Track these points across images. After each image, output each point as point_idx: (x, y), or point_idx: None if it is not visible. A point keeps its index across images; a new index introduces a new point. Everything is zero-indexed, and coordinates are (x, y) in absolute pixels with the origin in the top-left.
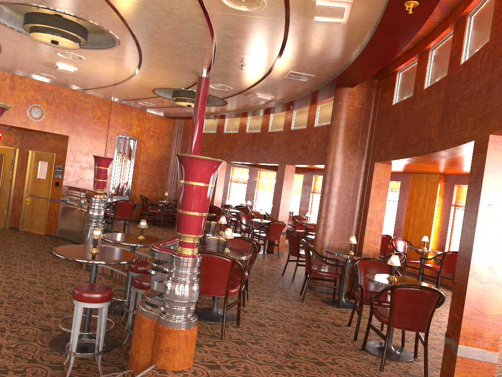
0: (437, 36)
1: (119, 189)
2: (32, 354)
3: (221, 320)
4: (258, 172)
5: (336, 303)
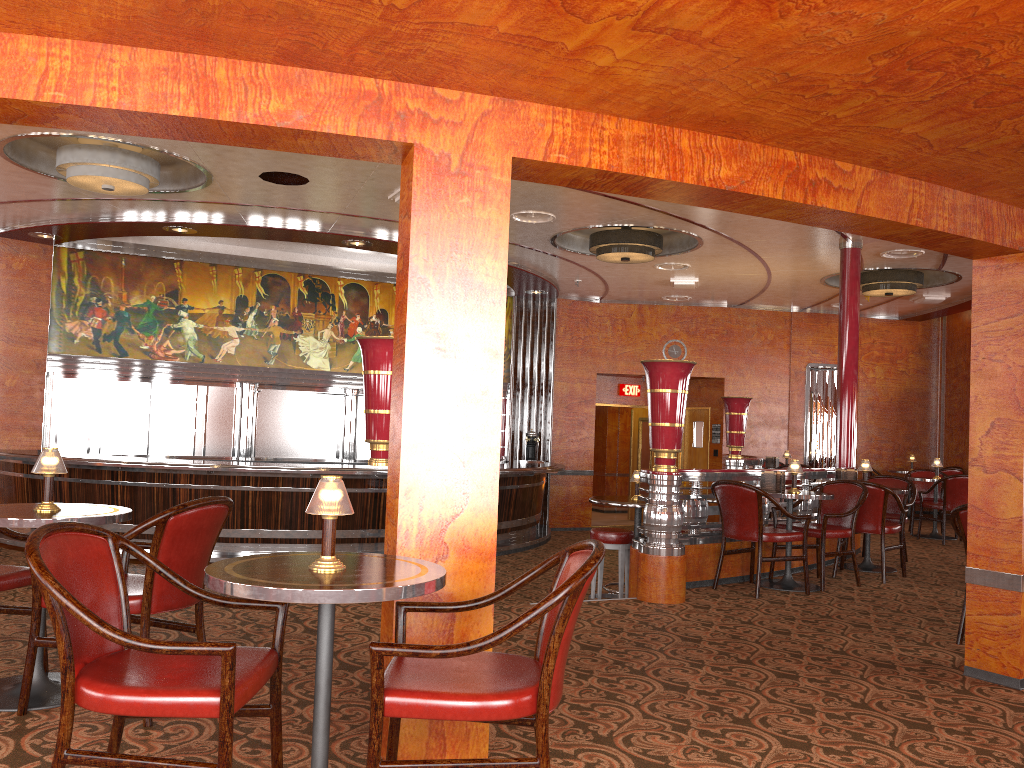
0: None
1: (825, 457)
2: None
3: (787, 588)
4: None
5: None
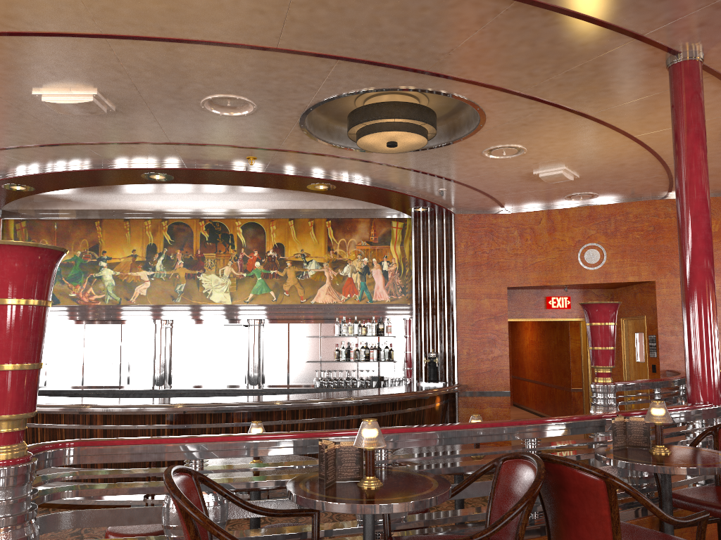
0: None
1: None
2: None
3: None
4: None
5: None
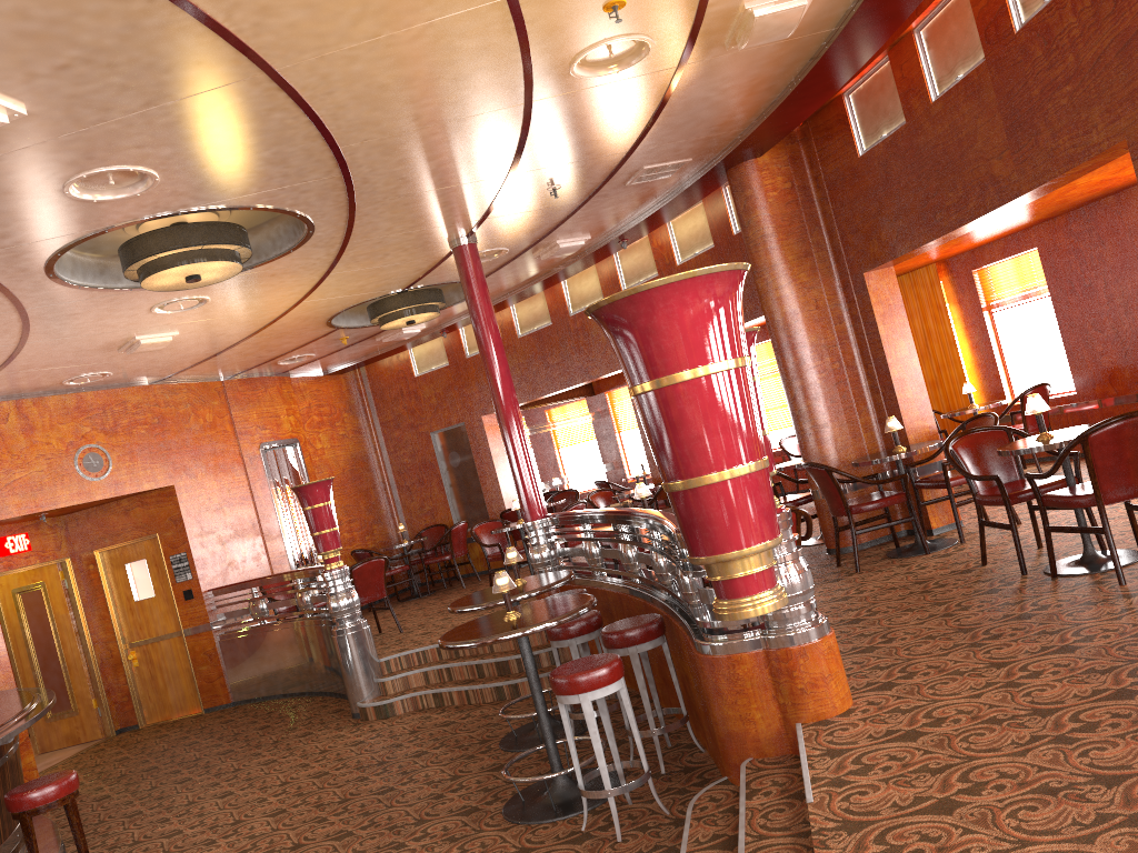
0: (929, 2)
1: (304, 558)
2: (507, 845)
3: None
4: (556, 410)
5: (914, 550)
